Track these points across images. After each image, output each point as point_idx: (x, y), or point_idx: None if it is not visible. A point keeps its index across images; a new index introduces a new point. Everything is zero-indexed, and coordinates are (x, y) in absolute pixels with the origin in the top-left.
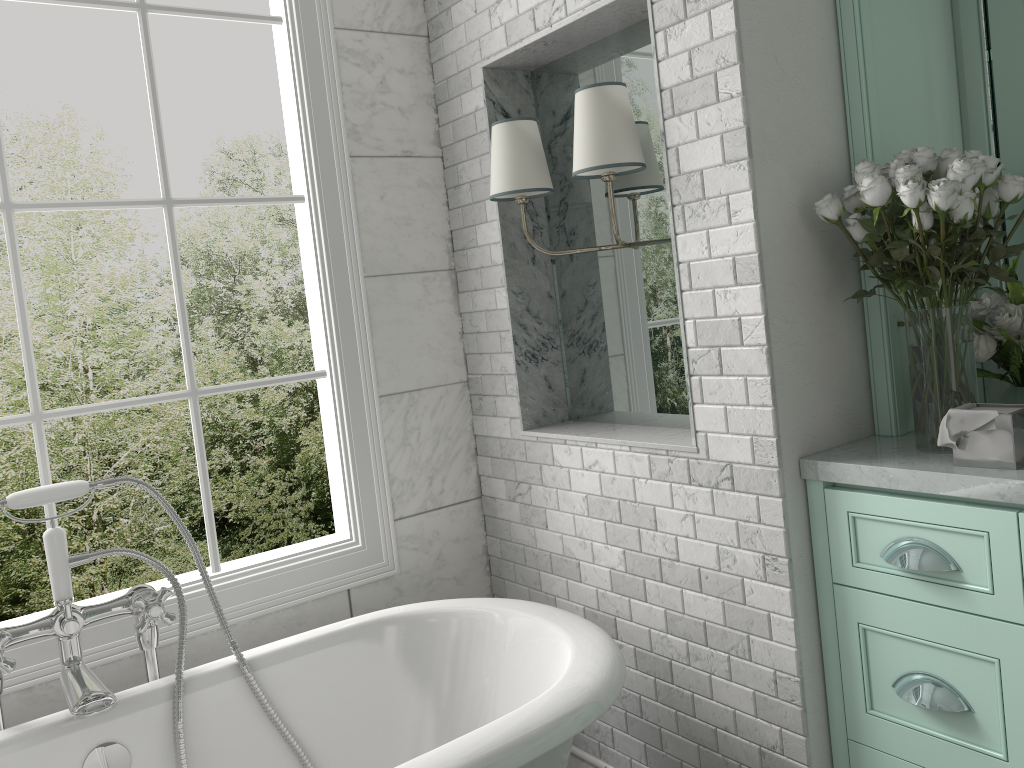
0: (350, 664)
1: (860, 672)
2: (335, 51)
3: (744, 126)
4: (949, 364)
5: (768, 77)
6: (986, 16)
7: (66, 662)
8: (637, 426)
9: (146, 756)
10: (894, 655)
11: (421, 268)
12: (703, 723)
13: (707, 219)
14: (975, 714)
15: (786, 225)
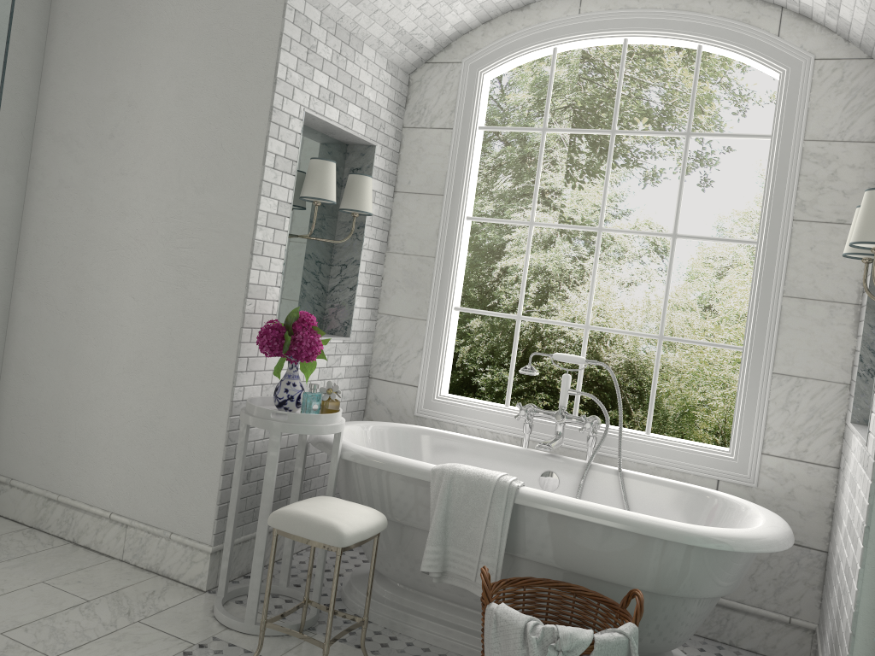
0: (674, 503)
1: None
2: (800, 154)
3: None
4: None
5: None
6: None
7: (555, 434)
8: None
9: (564, 487)
10: None
11: (831, 299)
12: (838, 640)
13: None
14: None
15: None
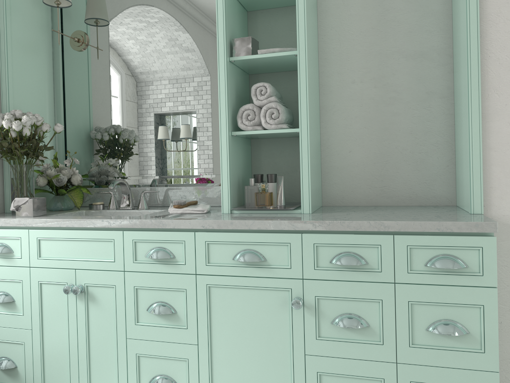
0: None
1: None
2: None
3: None
4: (22, 184)
5: None
6: (63, 71)
7: None
8: None
9: None
10: None
11: None
12: None
13: None
14: (15, 302)
15: None
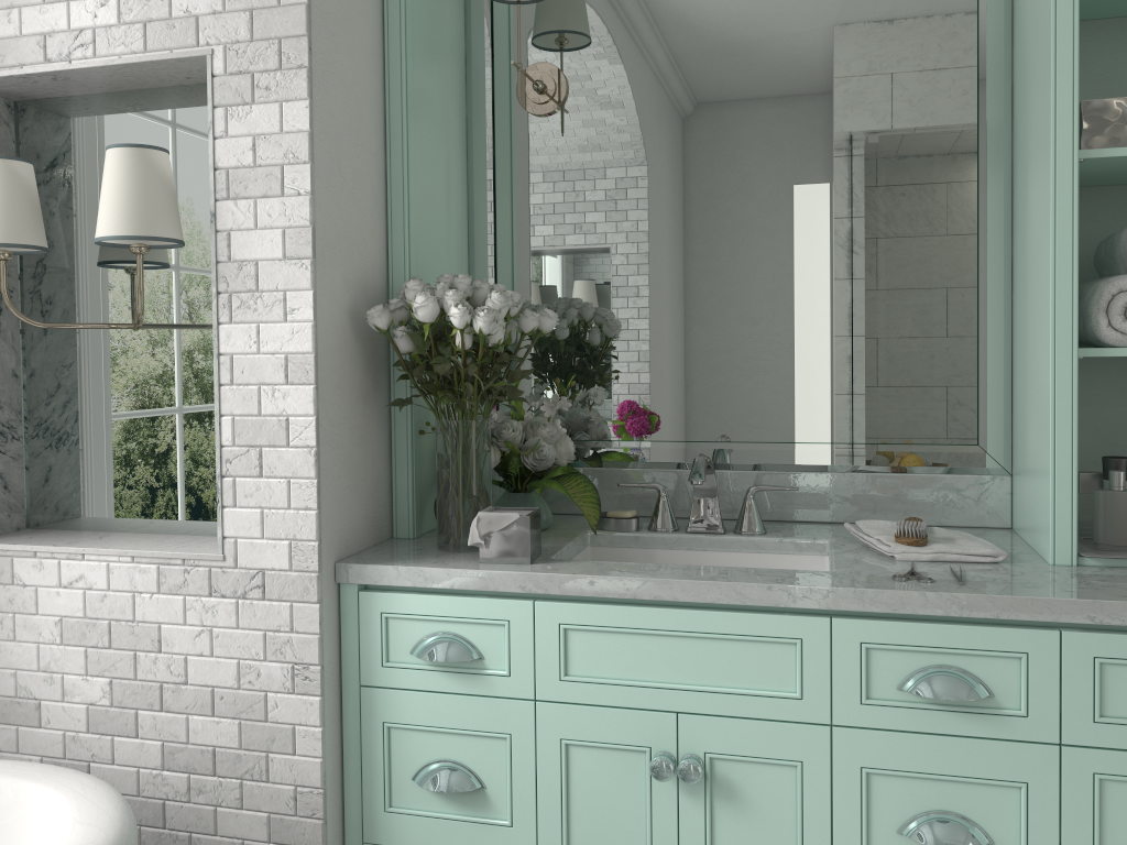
0: None
1: (382, 771)
2: None
3: (310, 226)
4: (474, 471)
5: (332, 182)
6: (494, 166)
7: None
8: (129, 534)
9: None
10: (416, 748)
11: None
12: None
13: (259, 312)
14: (487, 789)
15: (338, 329)
